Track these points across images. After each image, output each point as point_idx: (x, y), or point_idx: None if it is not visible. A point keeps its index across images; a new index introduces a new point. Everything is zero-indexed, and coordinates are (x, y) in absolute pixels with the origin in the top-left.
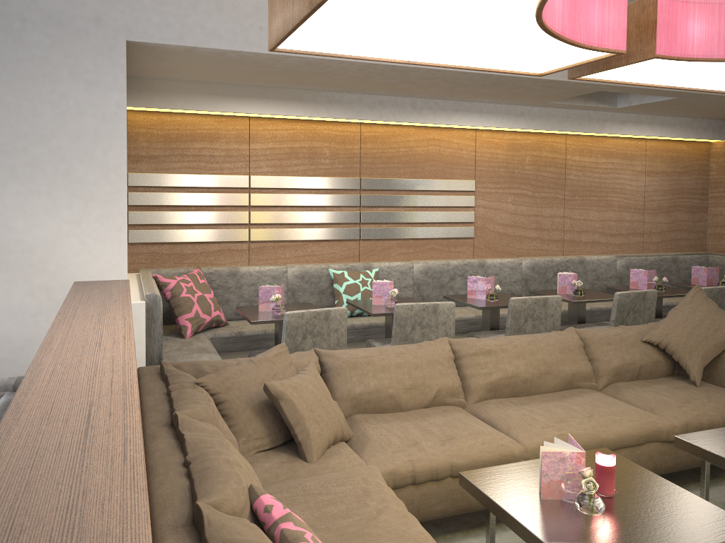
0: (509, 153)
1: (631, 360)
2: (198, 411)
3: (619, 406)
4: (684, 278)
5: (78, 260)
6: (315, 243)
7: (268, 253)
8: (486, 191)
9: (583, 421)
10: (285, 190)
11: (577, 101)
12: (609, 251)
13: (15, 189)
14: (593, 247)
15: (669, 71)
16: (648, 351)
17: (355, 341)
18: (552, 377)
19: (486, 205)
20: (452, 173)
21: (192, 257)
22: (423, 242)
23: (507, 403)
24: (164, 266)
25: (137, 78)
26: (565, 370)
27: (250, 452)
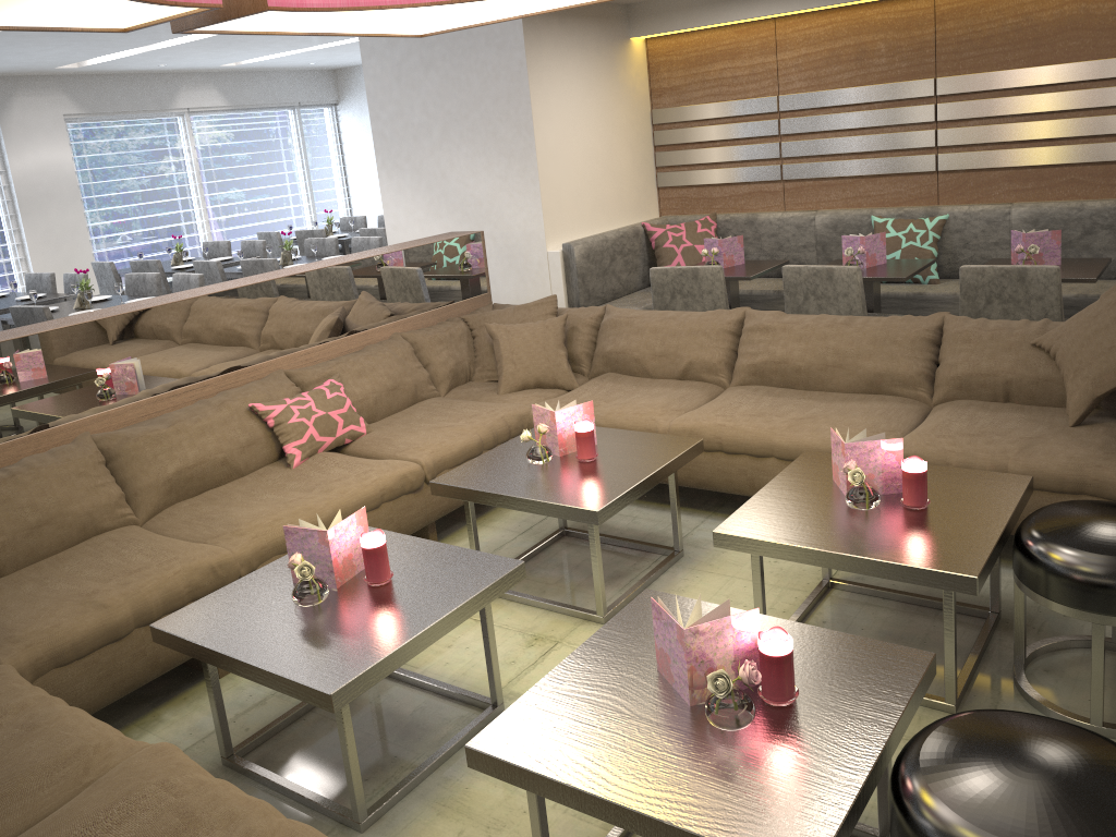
0: None
1: (990, 371)
2: (416, 335)
3: (866, 419)
4: None
5: (509, 212)
6: (869, 180)
7: (807, 195)
8: None
9: (776, 421)
10: (825, 110)
11: None
12: None
13: (464, 152)
14: None
15: None
16: (1036, 361)
17: None
18: (845, 372)
19: None
20: (1114, 46)
21: (721, 202)
22: (1053, 171)
23: (761, 391)
24: (694, 213)
25: (637, 3)
26: (865, 366)
27: (483, 380)
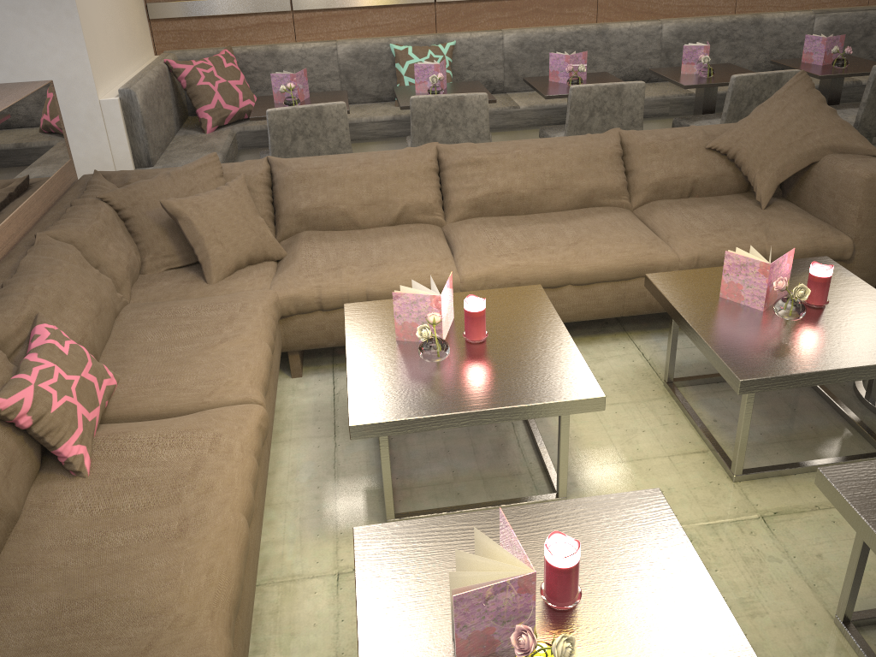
0: None
1: (682, 174)
2: (69, 232)
3: (625, 233)
4: None
5: (34, 53)
6: (376, 10)
7: (318, 26)
8: None
9: (557, 250)
10: None
11: None
12: (811, 4)
13: None
14: None
15: None
16: (712, 161)
17: None
18: (562, 193)
19: None
20: None
21: (226, 34)
22: (523, 2)
23: (491, 223)
24: (196, 46)
25: None
26: (581, 185)
27: (159, 270)
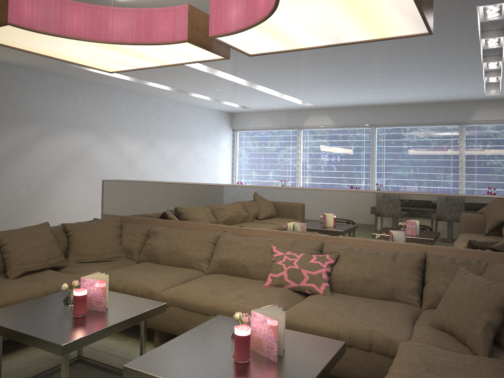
0: None
1: None
2: (432, 258)
3: None
4: None
5: None
6: None
7: None
8: None
9: None
10: None
11: None
12: None
13: None
14: None
15: None
16: None
17: None
18: None
19: None
20: None
21: None
22: None
23: None
24: None
25: None
26: None
27: None
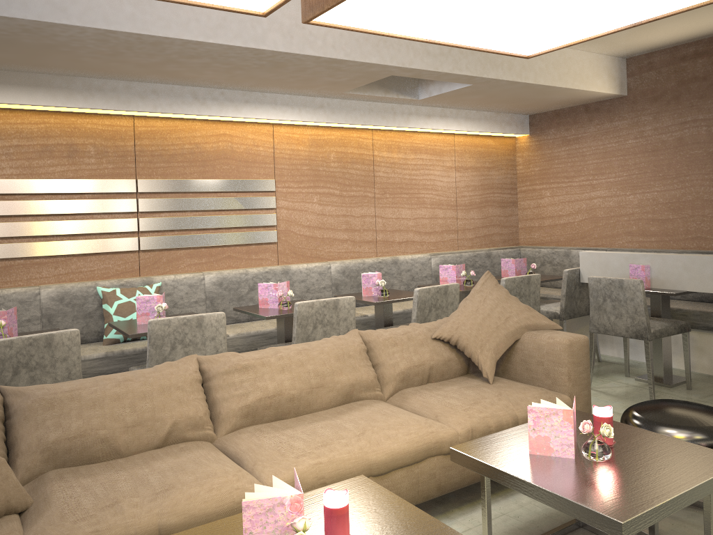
0: (312, 149)
1: (420, 361)
2: None
3: (399, 417)
4: (499, 273)
5: None
6: (81, 258)
7: (18, 273)
8: (288, 191)
9: (350, 442)
10: (38, 196)
11: (377, 92)
12: (424, 250)
13: None
14: (408, 247)
15: (413, 10)
16: (439, 348)
17: (125, 371)
18: (327, 390)
19: (290, 206)
20: (248, 172)
21: None
22: (218, 250)
23: (267, 429)
24: None
25: None
26: (342, 380)
27: None
